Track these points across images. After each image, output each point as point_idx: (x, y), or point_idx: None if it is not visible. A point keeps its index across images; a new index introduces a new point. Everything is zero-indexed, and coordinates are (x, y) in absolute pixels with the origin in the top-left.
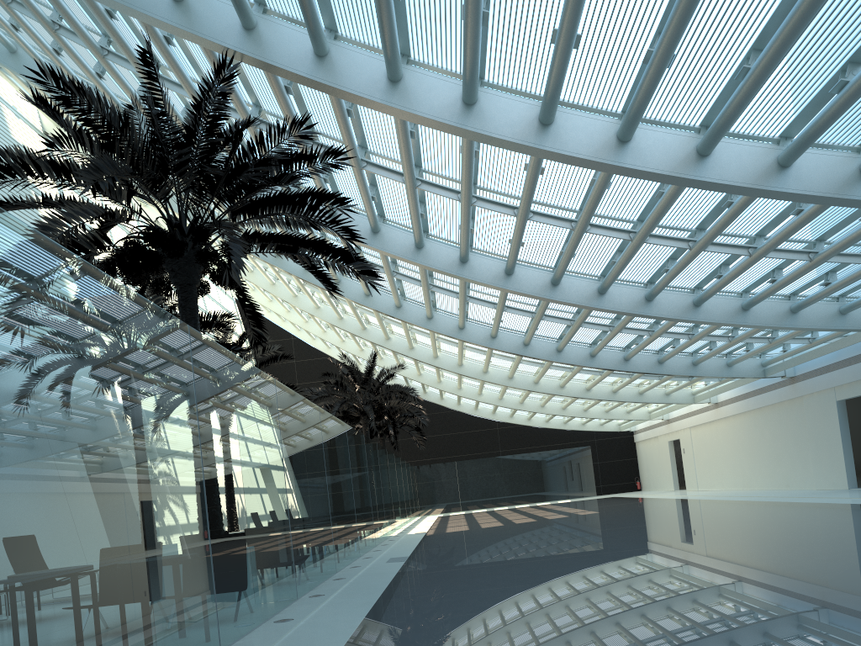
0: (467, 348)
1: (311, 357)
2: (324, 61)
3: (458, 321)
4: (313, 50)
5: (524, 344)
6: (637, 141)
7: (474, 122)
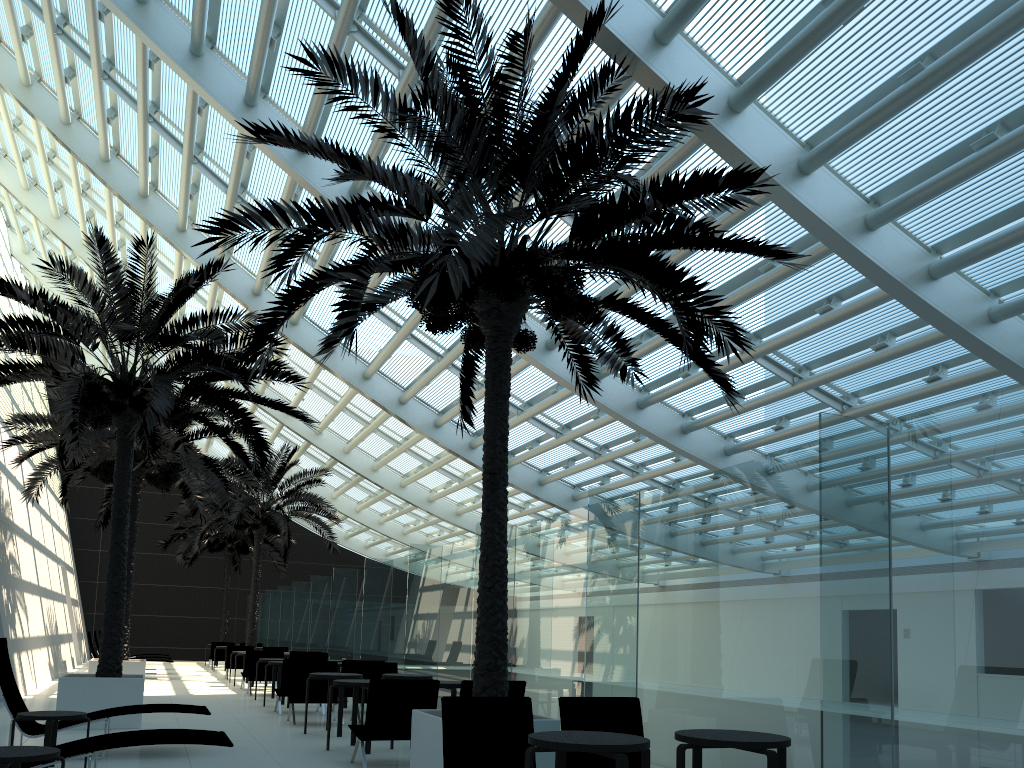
0: (439, 470)
1: None
2: (736, 119)
3: (478, 439)
4: (727, 100)
5: (539, 483)
6: (1003, 325)
7: (873, 250)
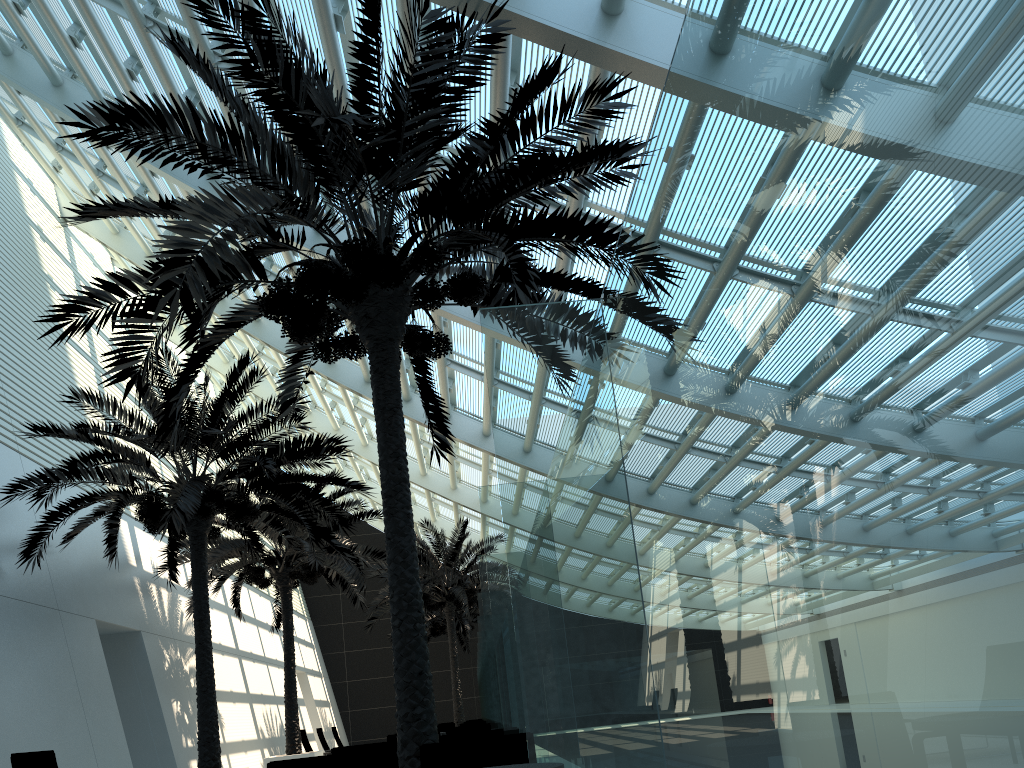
0: None
1: (357, 533)
2: (616, 22)
3: None
4: (600, 5)
5: None
6: None
7: None
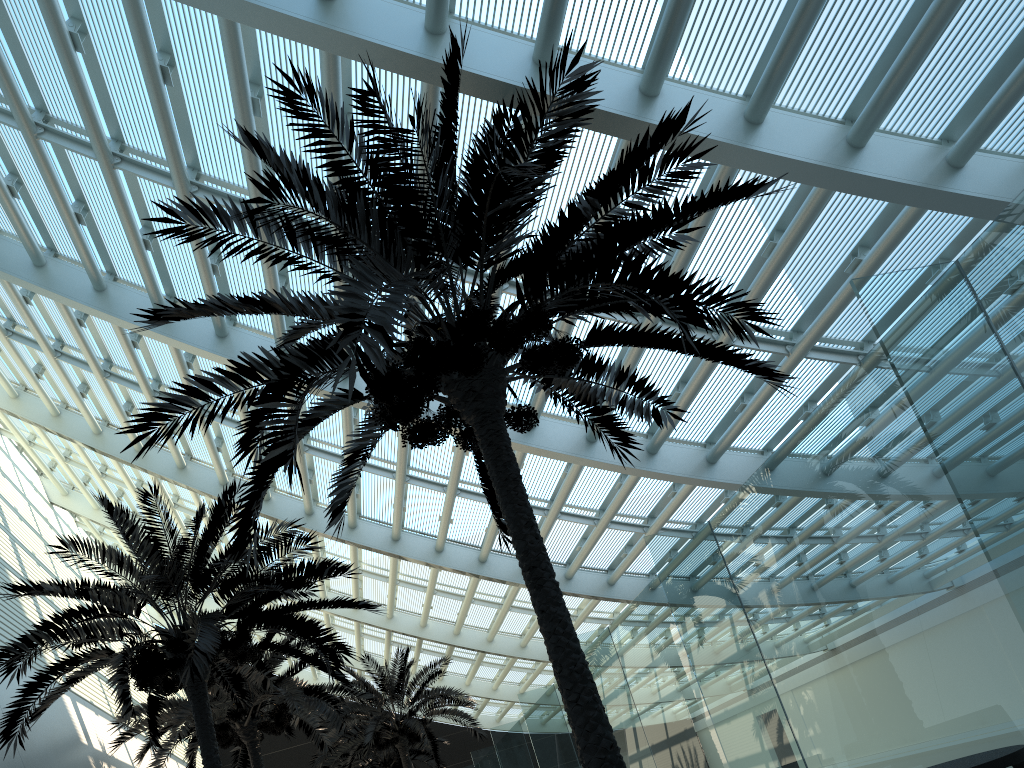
0: None
1: None
2: (656, 102)
3: (570, 567)
4: (638, 89)
5: None
6: None
7: (871, 167)
